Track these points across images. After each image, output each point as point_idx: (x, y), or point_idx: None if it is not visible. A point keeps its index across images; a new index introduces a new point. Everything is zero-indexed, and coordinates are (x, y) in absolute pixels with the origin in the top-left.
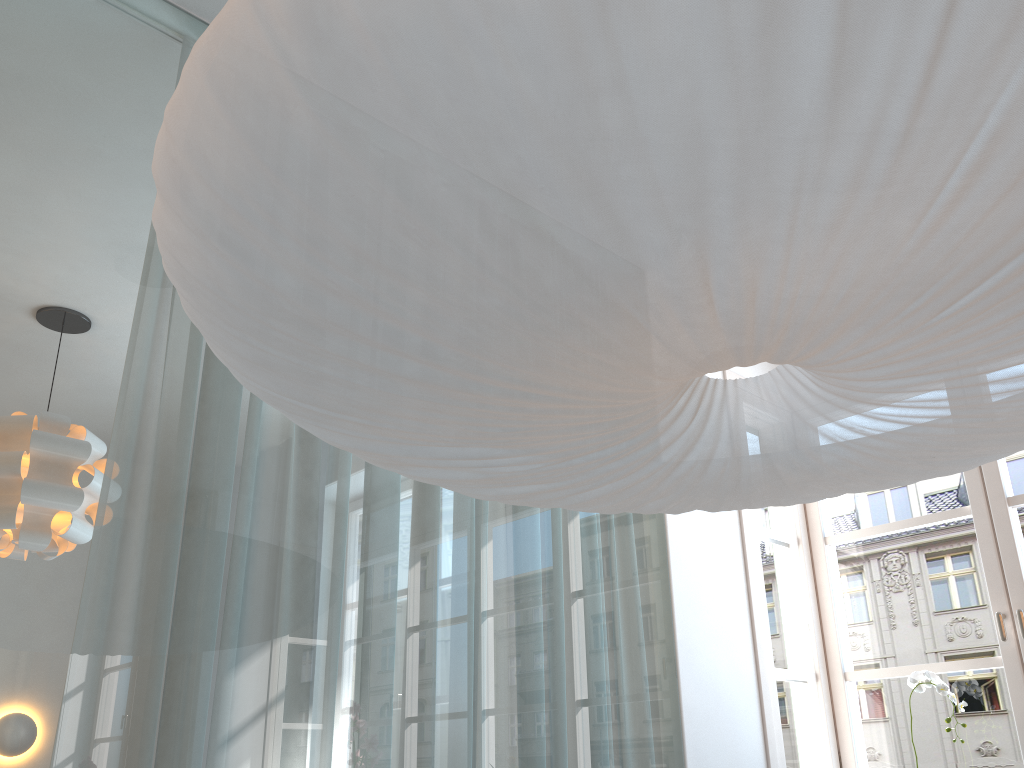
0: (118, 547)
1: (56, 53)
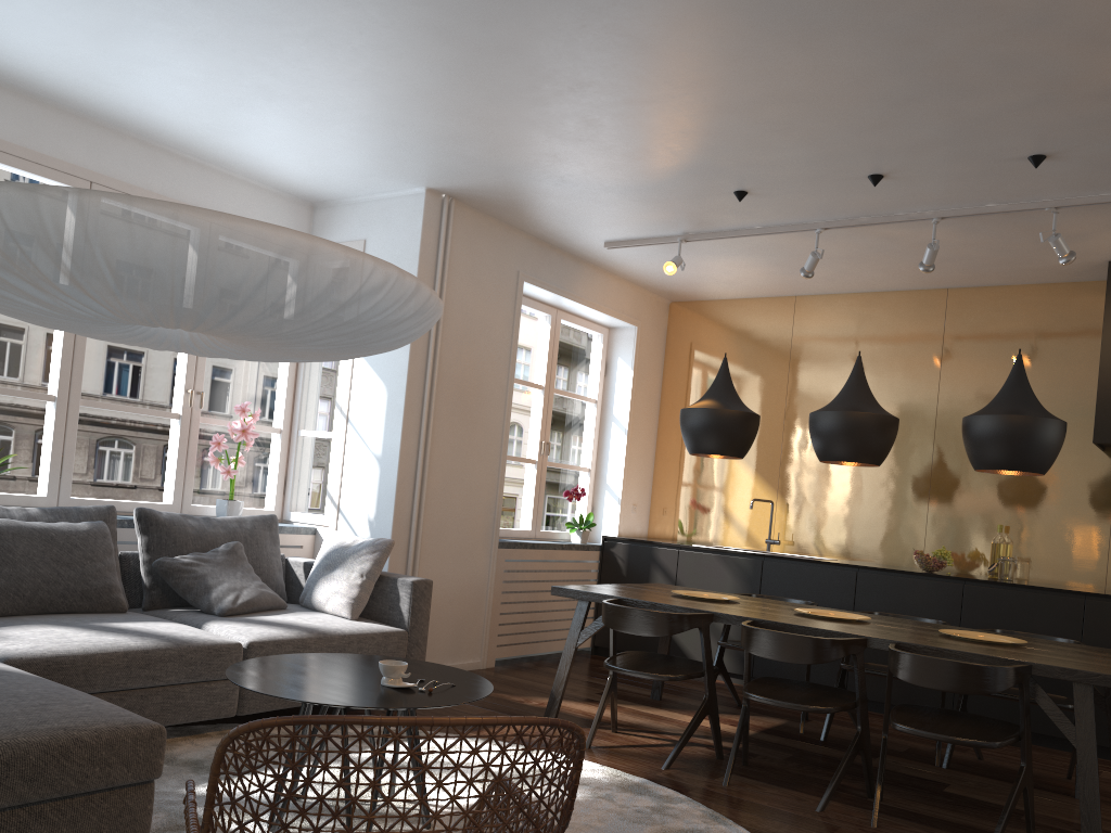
0: None
1: None
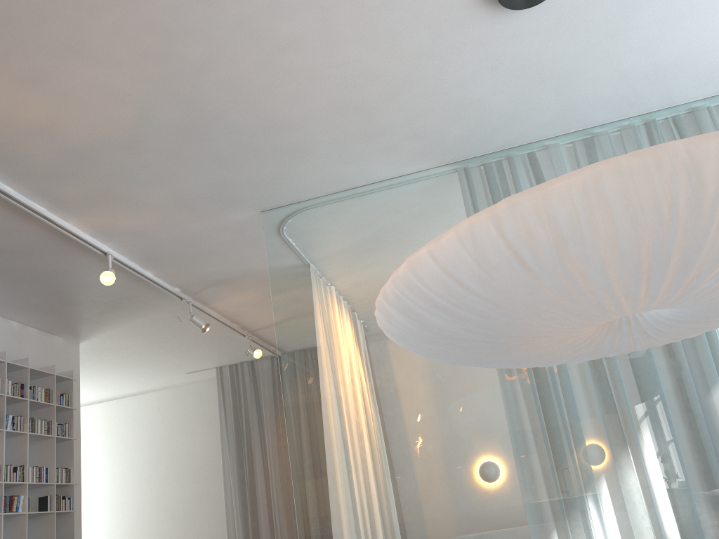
0: (508, 404)
1: (415, 223)
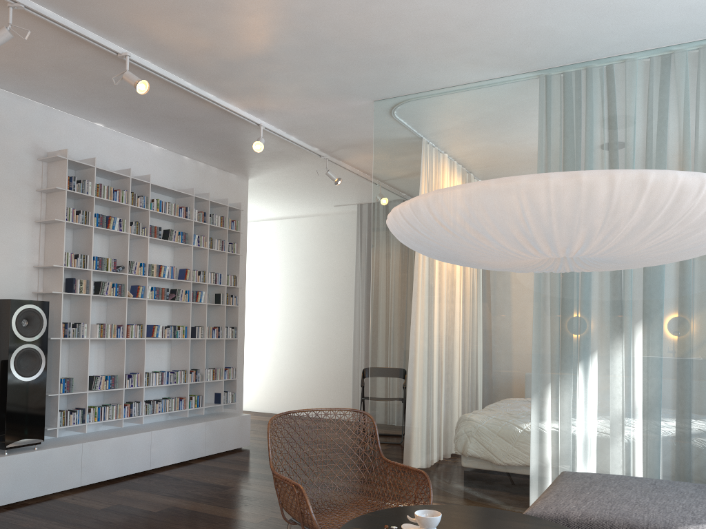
0: (534, 286)
1: (492, 124)
